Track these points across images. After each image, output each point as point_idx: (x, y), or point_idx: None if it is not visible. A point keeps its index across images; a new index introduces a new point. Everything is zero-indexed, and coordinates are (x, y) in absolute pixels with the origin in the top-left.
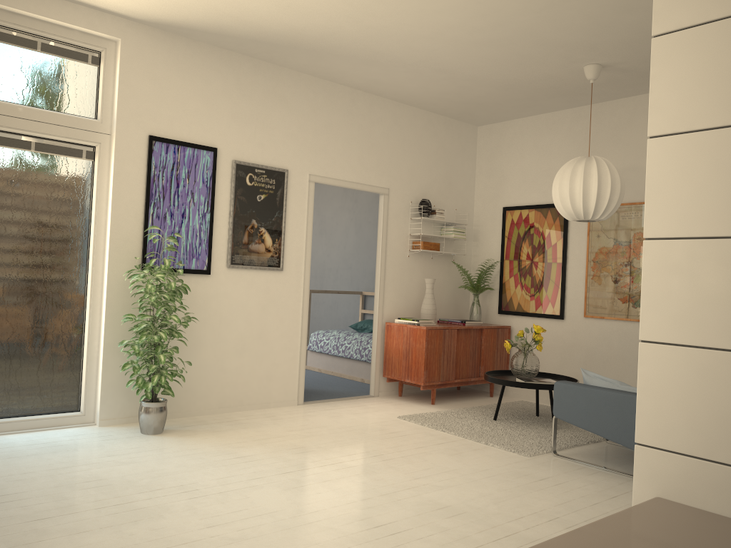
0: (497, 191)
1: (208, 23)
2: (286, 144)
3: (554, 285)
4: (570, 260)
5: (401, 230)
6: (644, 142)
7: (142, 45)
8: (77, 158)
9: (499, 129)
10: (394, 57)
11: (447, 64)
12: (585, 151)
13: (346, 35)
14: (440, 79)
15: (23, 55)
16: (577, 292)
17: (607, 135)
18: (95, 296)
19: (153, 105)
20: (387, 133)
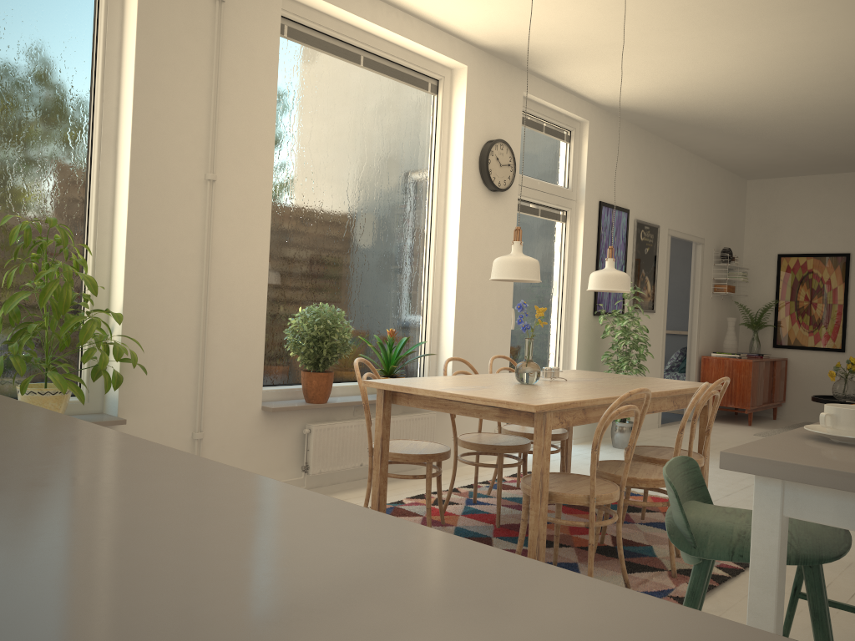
0: (770, 239)
1: (657, 110)
2: (658, 203)
3: (834, 323)
4: (851, 302)
5: (708, 275)
6: None
7: (597, 125)
8: (558, 222)
9: (772, 184)
10: (767, 136)
11: (803, 142)
12: None
13: (756, 122)
14: (777, 150)
15: (537, 137)
16: None
17: None
18: (566, 337)
19: (601, 176)
20: (704, 189)
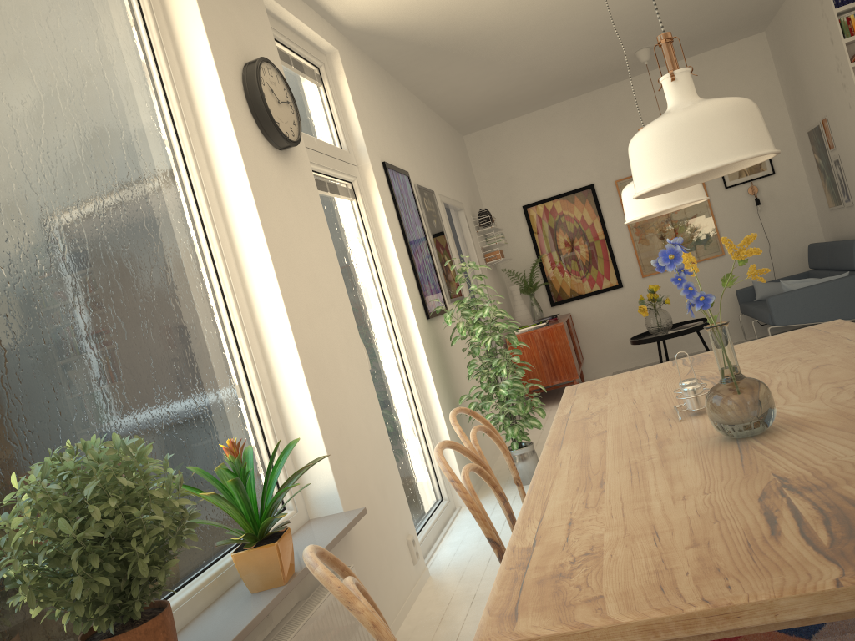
0: (508, 193)
1: (413, 26)
2: (422, 164)
3: (603, 260)
4: (611, 233)
5: (477, 245)
6: (648, 116)
7: (347, 57)
8: (349, 198)
9: (490, 134)
10: (516, 55)
11: (546, 60)
12: (594, 135)
13: (516, 32)
14: (514, 79)
15: (289, 73)
16: (628, 258)
17: (611, 117)
18: (410, 359)
19: (372, 127)
20: (444, 146)
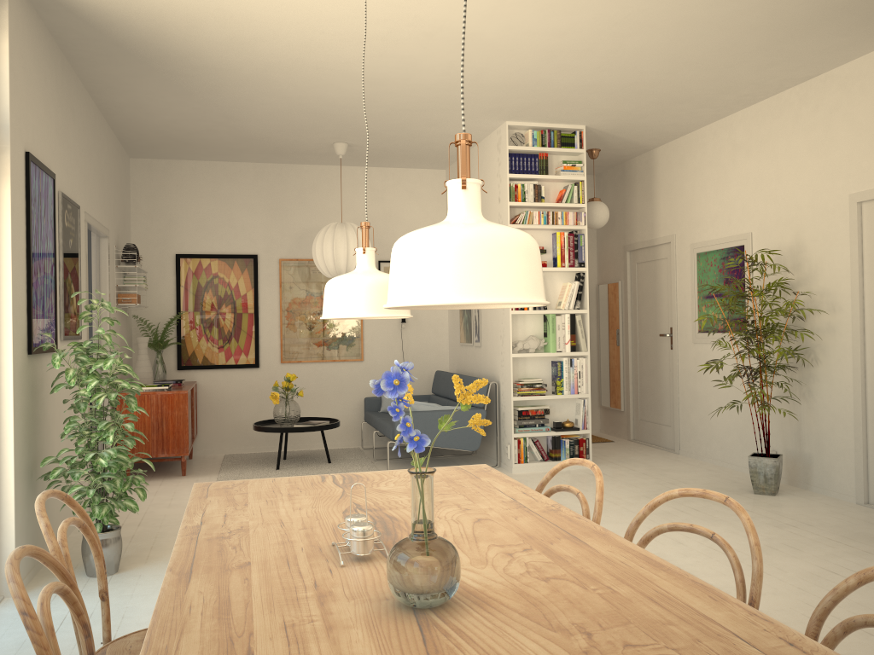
0: (165, 236)
1: (114, 16)
2: (75, 171)
3: (247, 335)
4: (261, 310)
5: (113, 281)
6: (328, 207)
7: (18, 14)
8: None
9: (162, 167)
10: (218, 97)
11: (247, 114)
12: (272, 207)
13: (227, 73)
14: (208, 121)
15: None
16: (272, 340)
17: (293, 196)
18: None
19: (26, 107)
20: (106, 161)
